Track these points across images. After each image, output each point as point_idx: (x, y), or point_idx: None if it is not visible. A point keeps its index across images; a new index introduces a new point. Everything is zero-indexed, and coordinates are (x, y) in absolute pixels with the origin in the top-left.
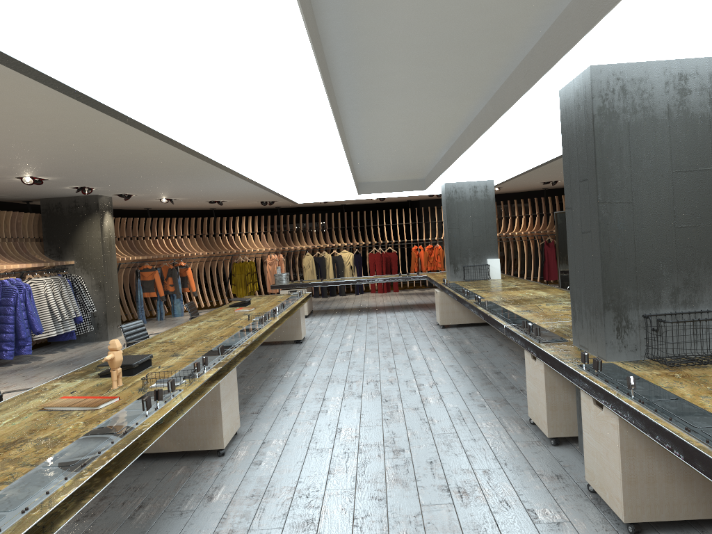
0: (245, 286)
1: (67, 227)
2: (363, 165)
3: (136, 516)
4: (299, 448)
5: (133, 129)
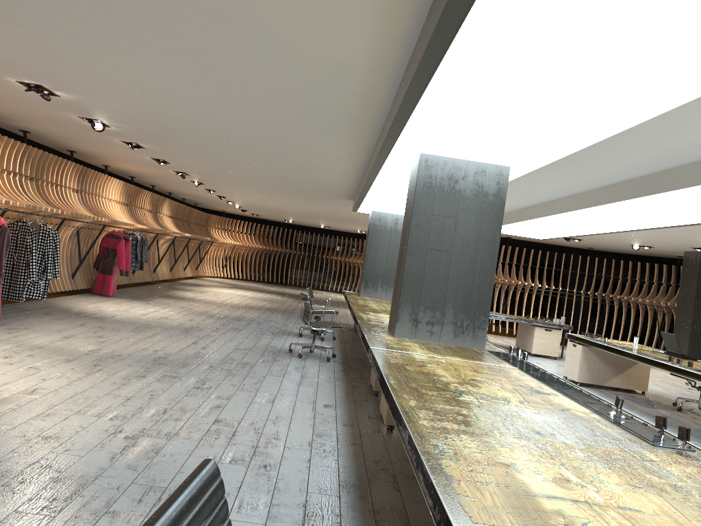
0: None
1: None
2: None
3: None
4: None
5: None
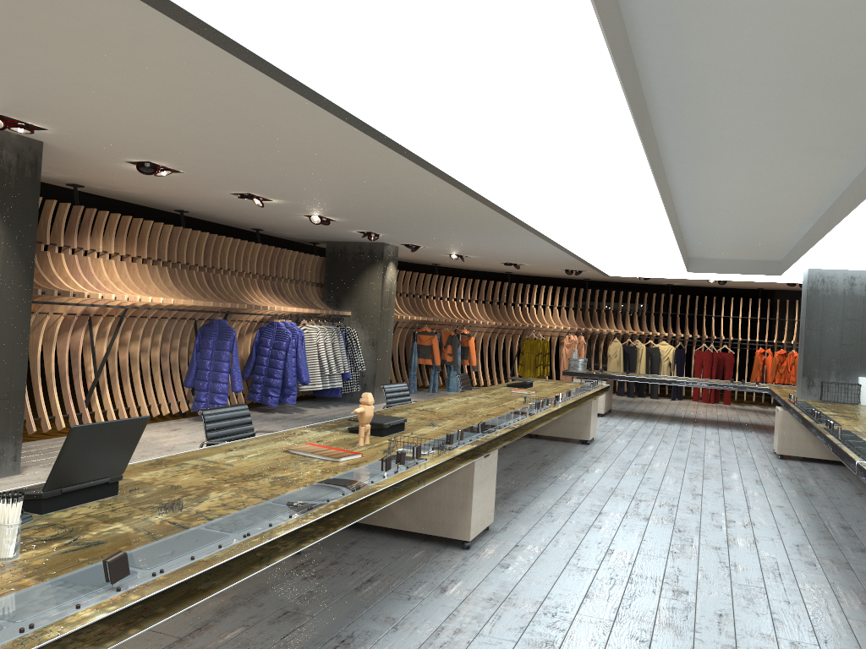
0: (533, 368)
1: (349, 274)
2: (695, 234)
3: (362, 589)
4: (556, 560)
5: (424, 170)
